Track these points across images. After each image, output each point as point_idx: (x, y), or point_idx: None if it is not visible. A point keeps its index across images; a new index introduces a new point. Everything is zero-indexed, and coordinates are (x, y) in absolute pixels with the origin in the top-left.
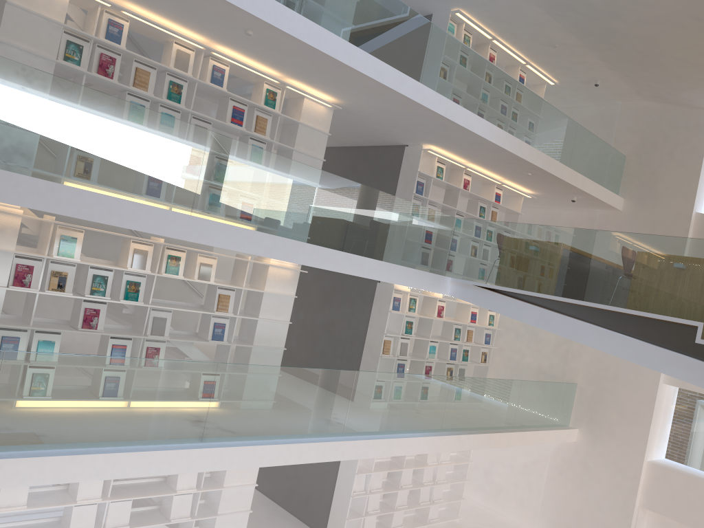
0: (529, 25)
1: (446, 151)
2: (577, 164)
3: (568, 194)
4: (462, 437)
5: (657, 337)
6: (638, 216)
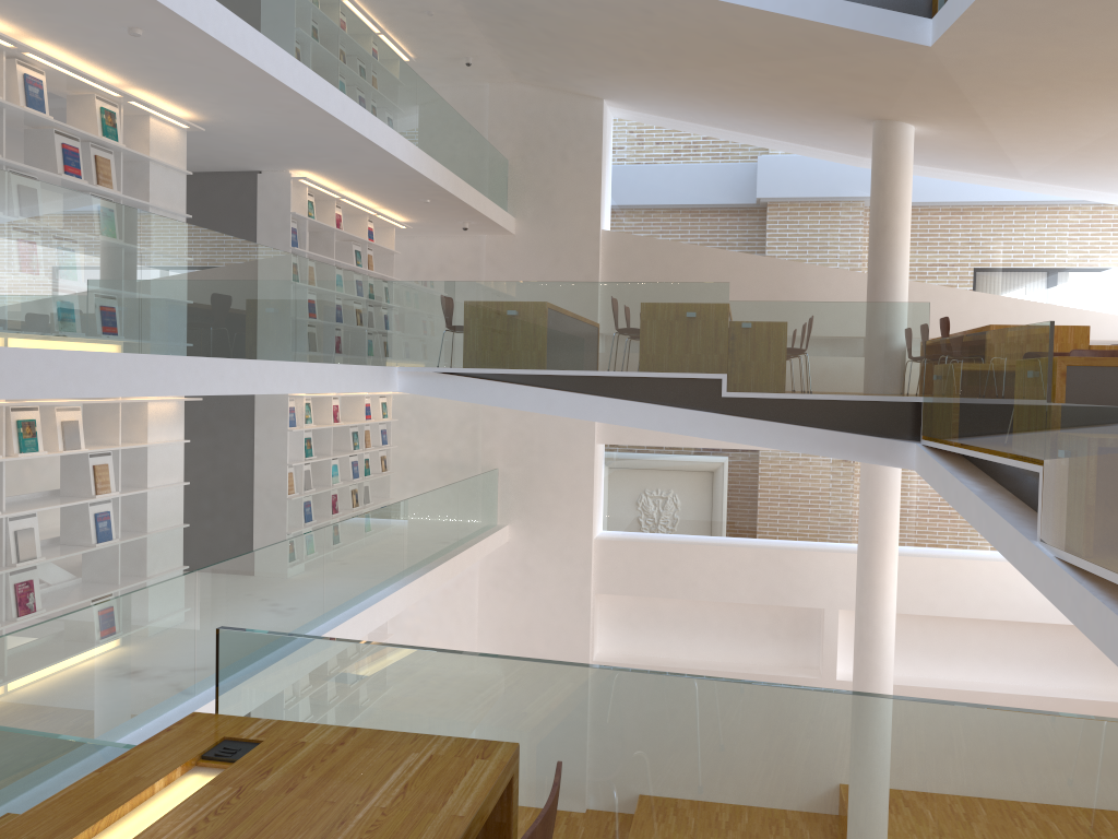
0: None
1: (322, 178)
2: (474, 180)
3: (458, 221)
4: (427, 576)
5: (673, 398)
6: (537, 241)
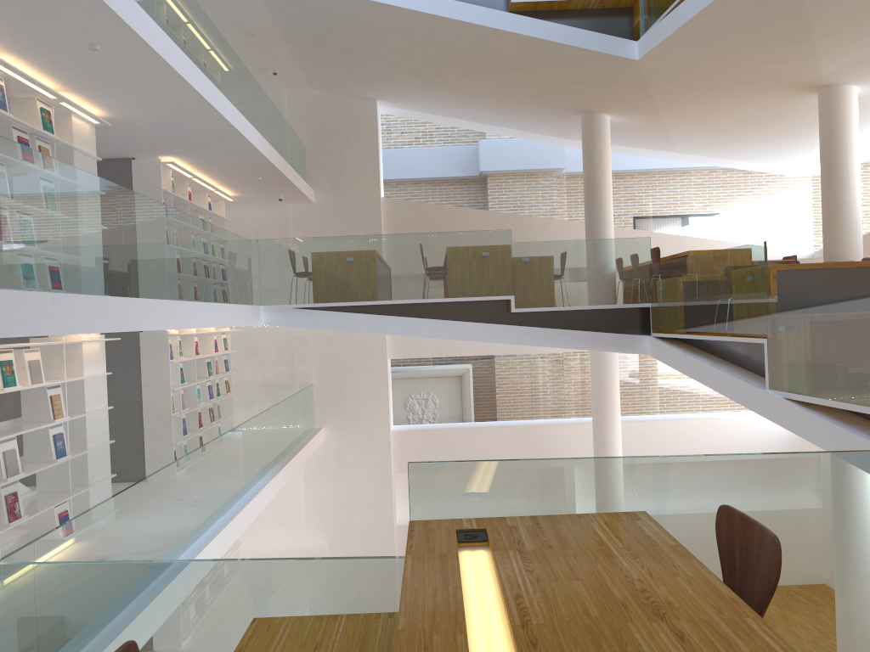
0: (238, 13)
1: (182, 162)
2: (289, 162)
3: (275, 193)
4: (285, 468)
5: (473, 316)
6: (332, 207)
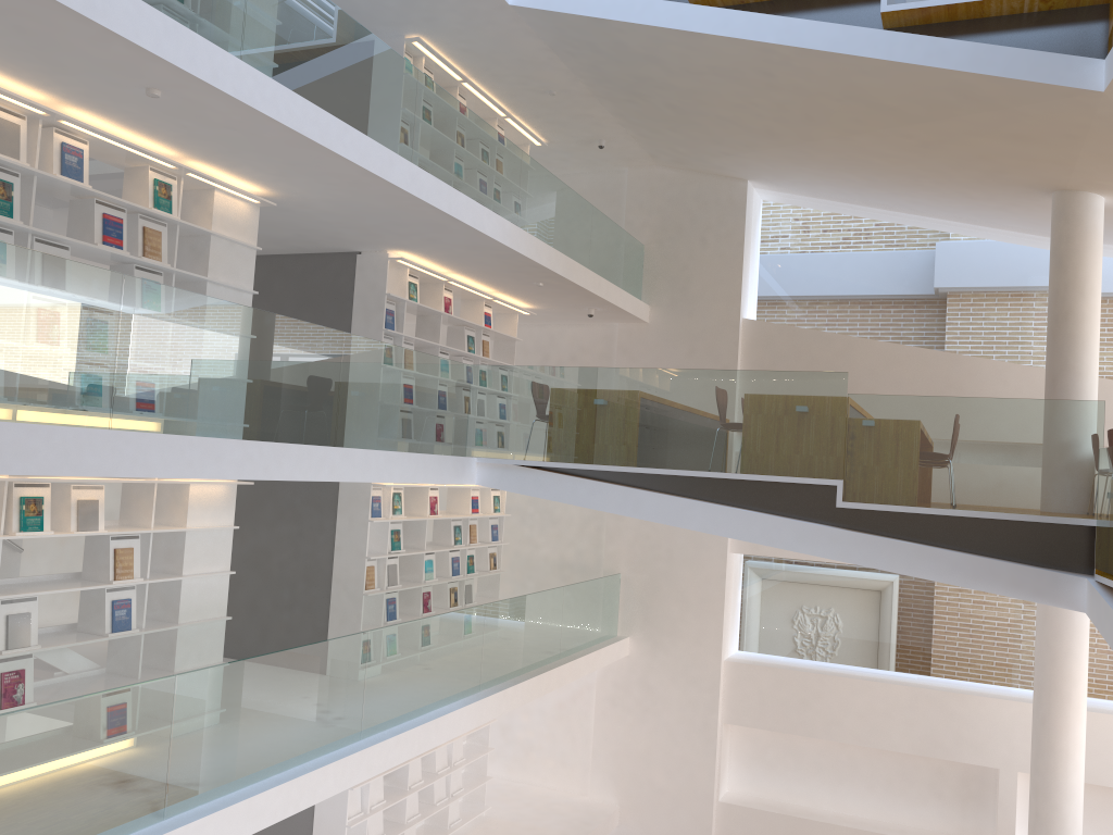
0: (522, 63)
1: (423, 259)
2: (597, 264)
3: (583, 307)
4: (509, 691)
5: (782, 506)
6: (671, 329)
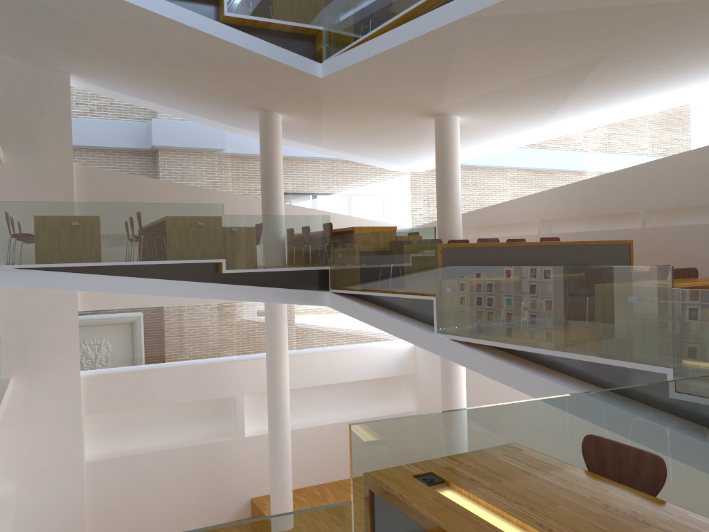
0: None
1: None
2: None
3: None
4: None
5: (188, 275)
6: (23, 169)
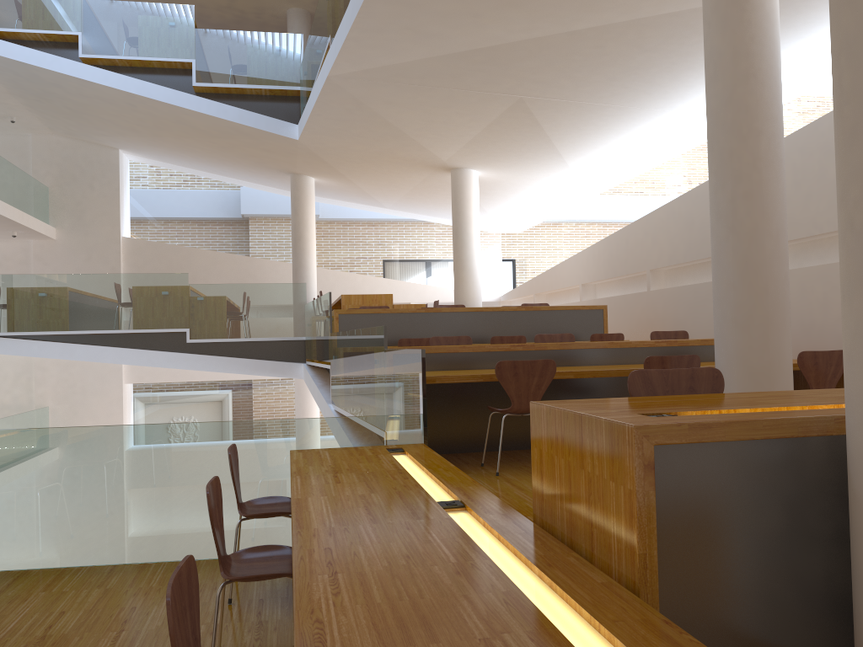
0: None
1: None
2: (19, 203)
3: (8, 230)
4: None
5: (158, 345)
6: (73, 244)
